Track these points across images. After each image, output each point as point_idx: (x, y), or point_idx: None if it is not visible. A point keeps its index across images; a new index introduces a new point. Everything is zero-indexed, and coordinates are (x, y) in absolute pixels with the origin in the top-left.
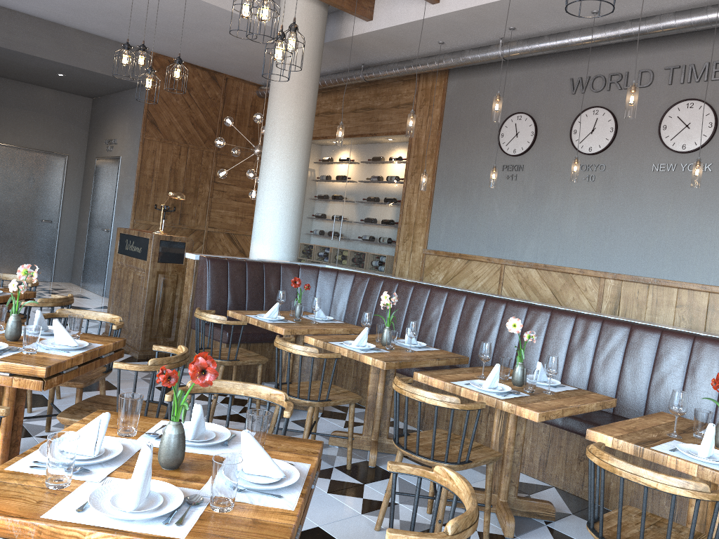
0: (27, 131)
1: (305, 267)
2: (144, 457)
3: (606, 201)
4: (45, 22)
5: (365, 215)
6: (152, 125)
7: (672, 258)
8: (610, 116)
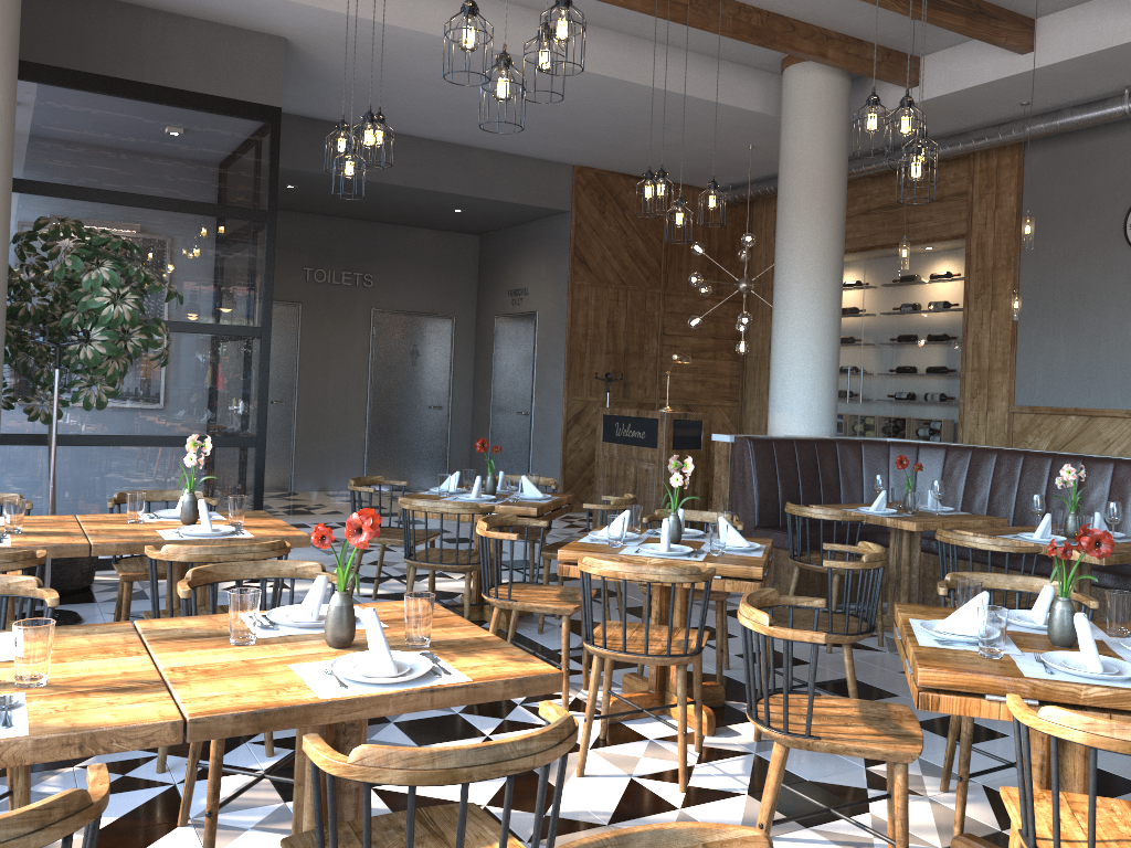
0: (405, 289)
1: (869, 443)
2: (1086, 625)
3: None
4: (449, 145)
5: (900, 363)
6: (580, 264)
7: None
8: None
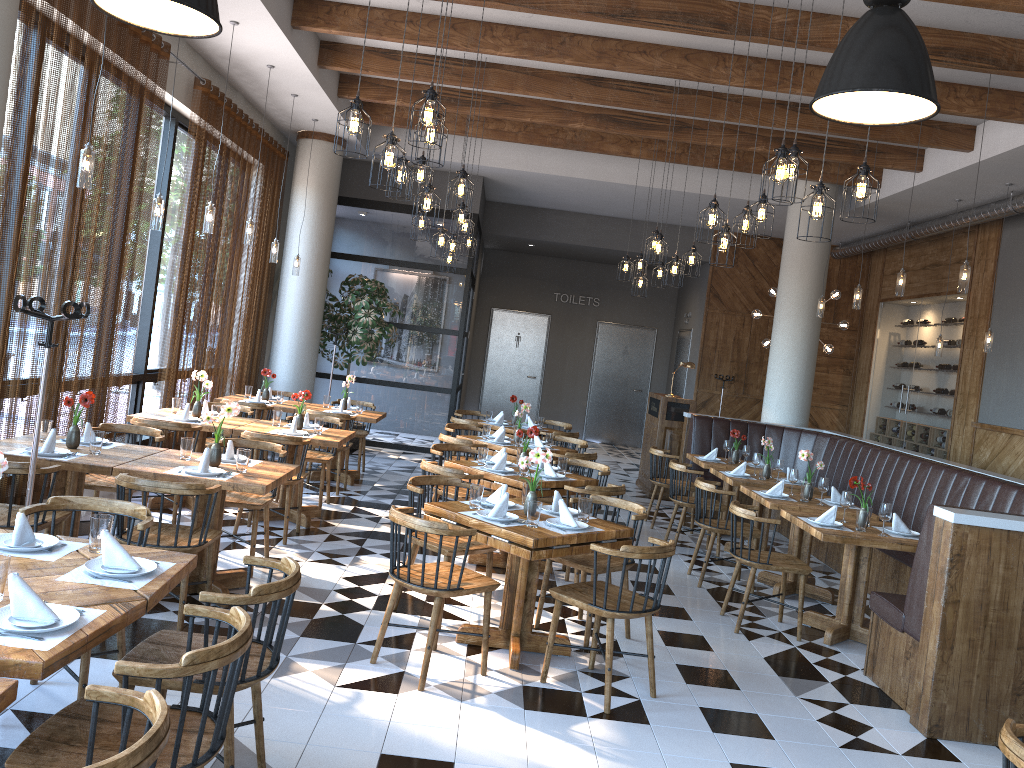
0: (622, 309)
1: (788, 429)
2: (502, 456)
3: None
4: (622, 220)
5: (929, 385)
6: (714, 298)
7: None
8: None
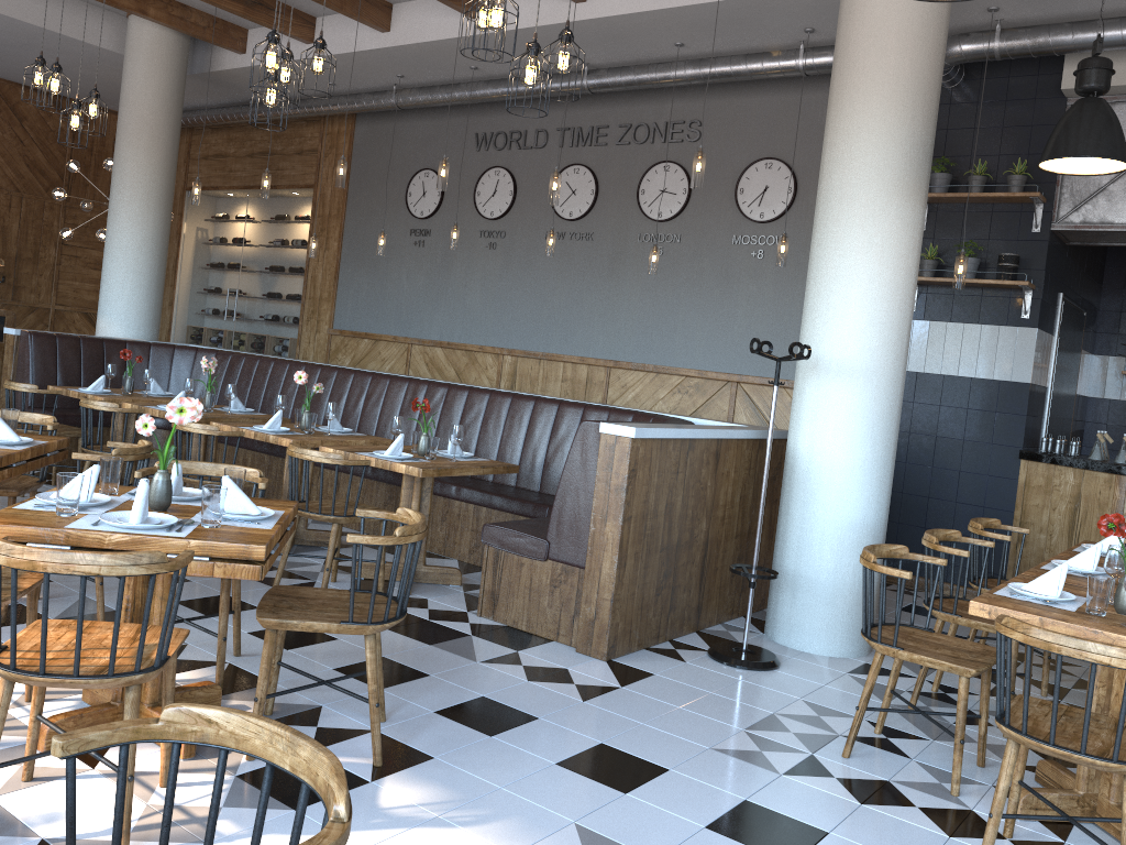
0: None
1: (157, 345)
2: None
3: (506, 271)
4: None
5: (265, 289)
6: None
7: (560, 331)
8: (510, 178)
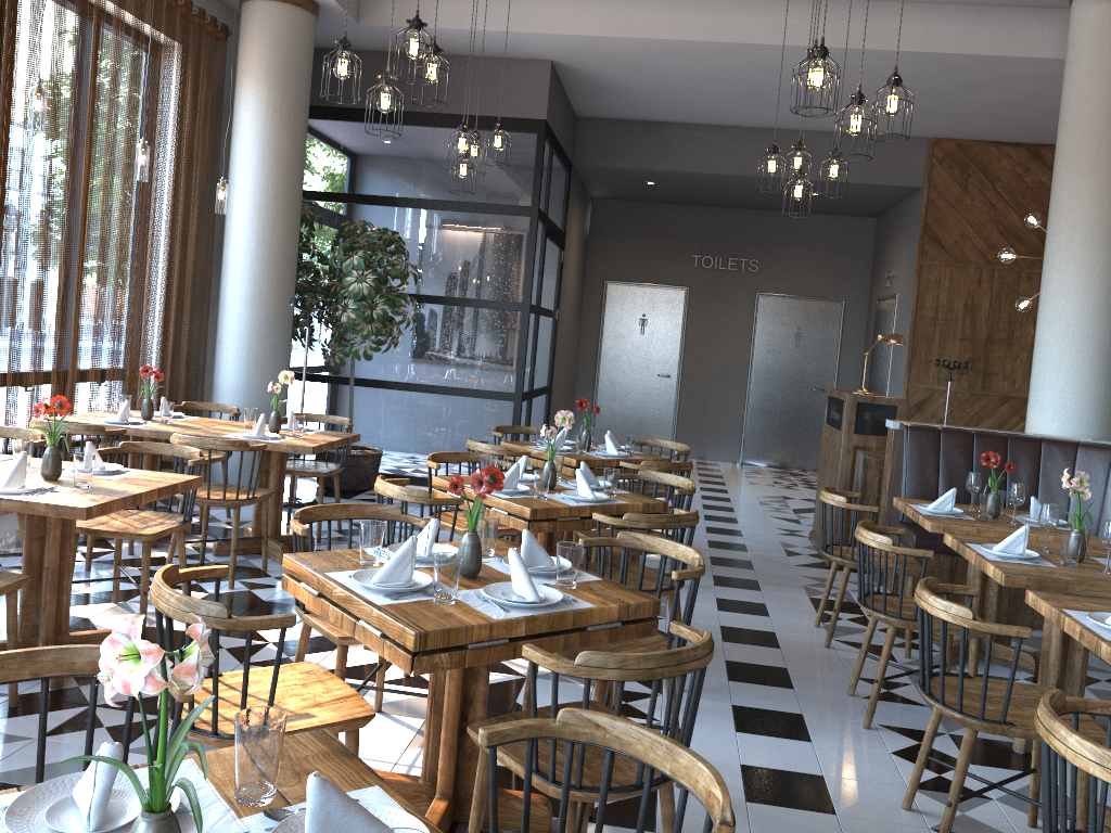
0: (792, 273)
1: (1087, 446)
2: (404, 546)
3: None
4: (782, 132)
5: None
6: (932, 243)
7: None
8: None
